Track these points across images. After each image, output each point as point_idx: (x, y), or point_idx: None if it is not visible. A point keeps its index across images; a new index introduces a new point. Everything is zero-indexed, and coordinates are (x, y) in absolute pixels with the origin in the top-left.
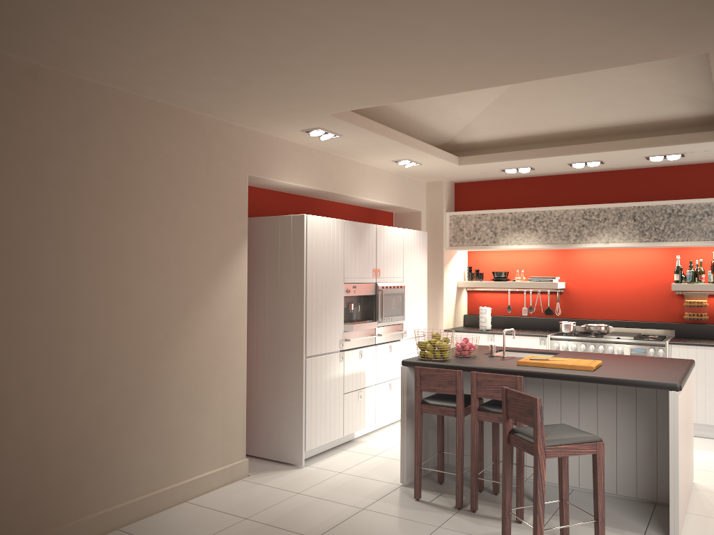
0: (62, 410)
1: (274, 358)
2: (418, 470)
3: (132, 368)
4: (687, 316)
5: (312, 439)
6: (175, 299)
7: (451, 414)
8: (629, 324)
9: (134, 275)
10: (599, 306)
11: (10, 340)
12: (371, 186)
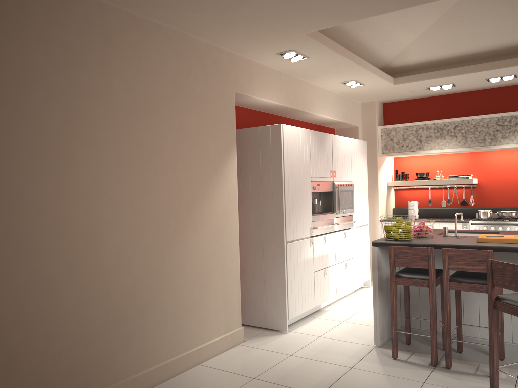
0: (99, 290)
1: (258, 244)
2: (394, 334)
3: (153, 253)
4: None
5: (293, 309)
6: (184, 194)
7: (424, 285)
8: None
9: (152, 174)
10: (508, 197)
11: (54, 230)
12: (323, 104)
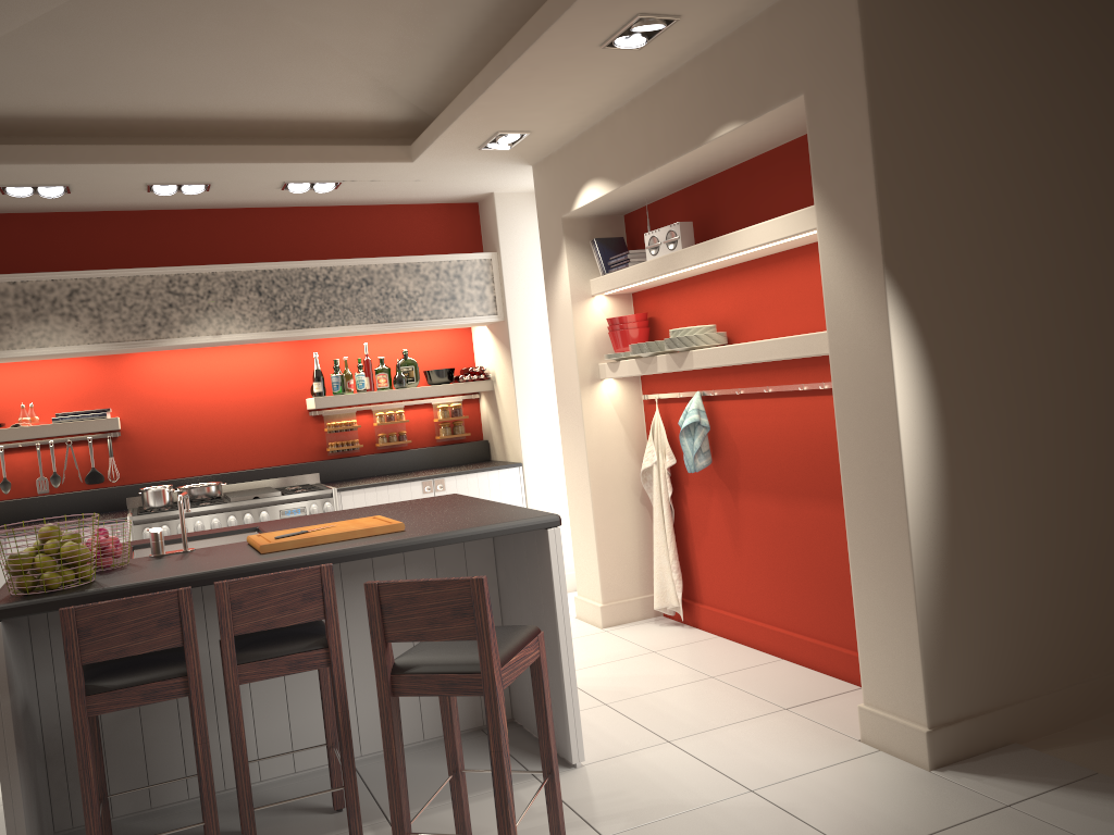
0: None
1: None
2: None
3: None
4: (335, 448)
5: None
6: None
7: (175, 694)
8: (249, 476)
9: None
10: (191, 454)
11: None
12: None
